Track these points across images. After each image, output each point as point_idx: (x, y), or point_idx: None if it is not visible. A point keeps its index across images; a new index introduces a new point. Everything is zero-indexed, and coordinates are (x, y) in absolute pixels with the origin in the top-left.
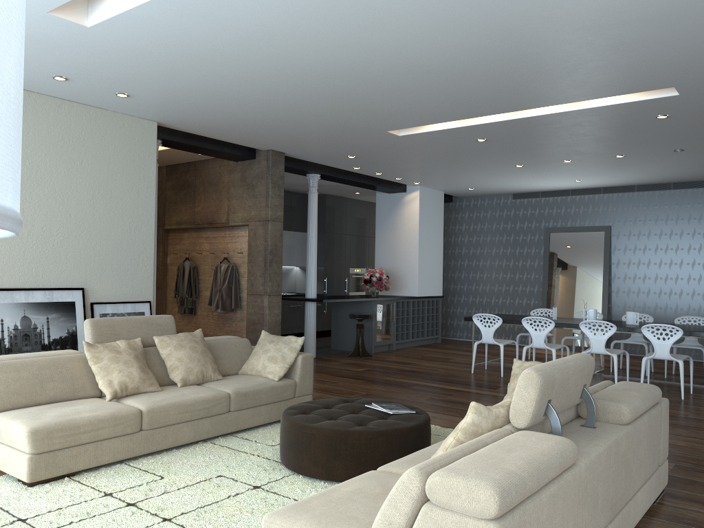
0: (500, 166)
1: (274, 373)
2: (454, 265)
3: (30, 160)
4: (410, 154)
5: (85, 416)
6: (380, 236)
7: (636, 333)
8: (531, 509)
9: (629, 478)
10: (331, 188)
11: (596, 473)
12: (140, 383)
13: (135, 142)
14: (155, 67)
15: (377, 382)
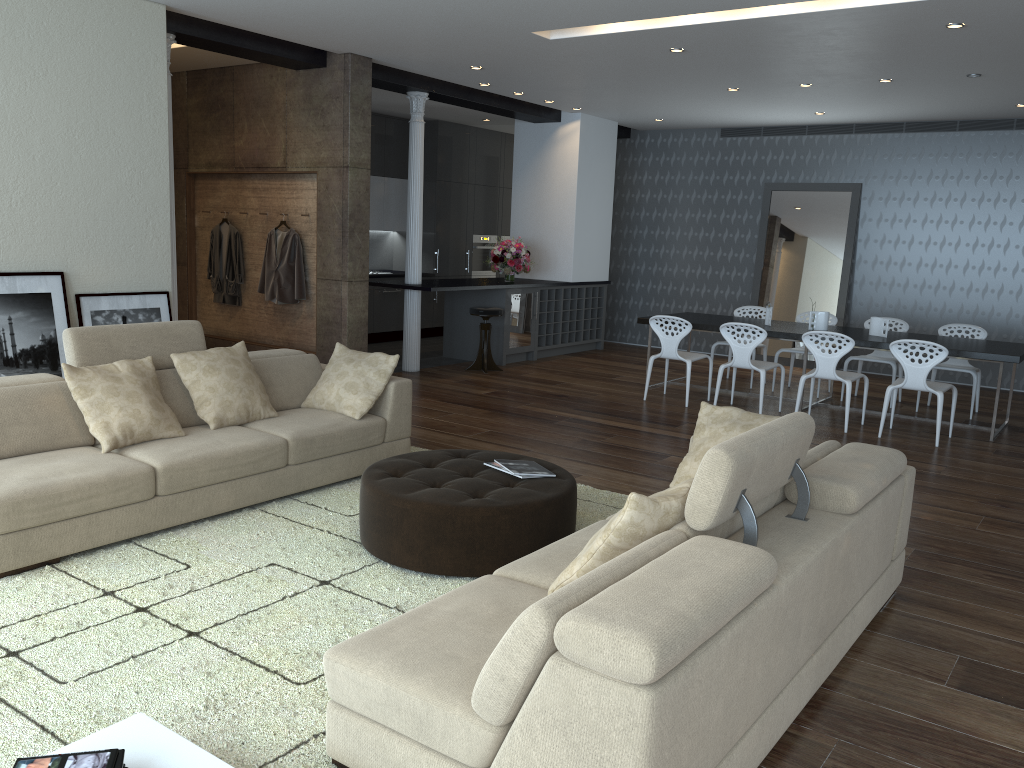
0: (703, 89)
1: (354, 408)
2: (628, 234)
3: None
4: (566, 67)
5: (70, 480)
6: (519, 190)
7: (882, 349)
8: (703, 662)
9: (848, 588)
10: (447, 112)
11: (801, 592)
12: (153, 426)
13: (132, 39)
14: None
15: (506, 413)
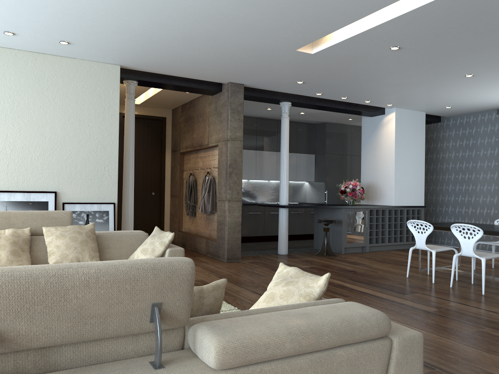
0: (449, 78)
1: None
2: (442, 178)
3: (12, 98)
4: (346, 73)
5: None
6: (365, 154)
7: None
8: None
9: None
10: (324, 116)
11: None
12: (7, 264)
13: (101, 82)
14: (43, 9)
15: None
